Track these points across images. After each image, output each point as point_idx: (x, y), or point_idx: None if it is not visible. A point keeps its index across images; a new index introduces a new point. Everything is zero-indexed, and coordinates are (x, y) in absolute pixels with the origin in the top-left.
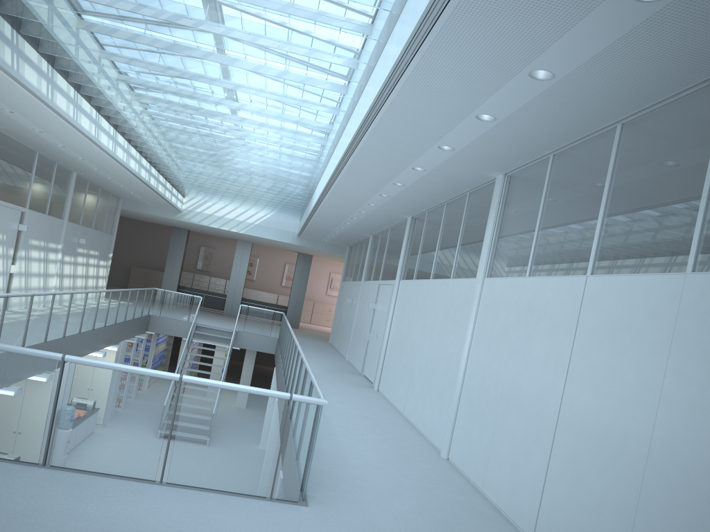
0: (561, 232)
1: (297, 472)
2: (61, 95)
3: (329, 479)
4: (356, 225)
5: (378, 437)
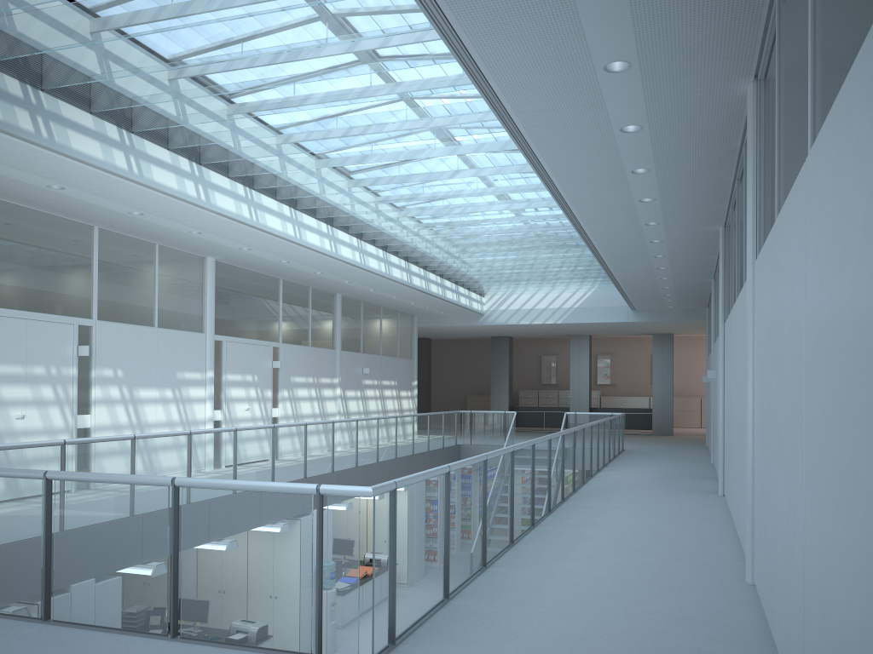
0: (791, 112)
1: (349, 611)
2: (222, 194)
3: (471, 623)
4: (675, 267)
5: (647, 558)
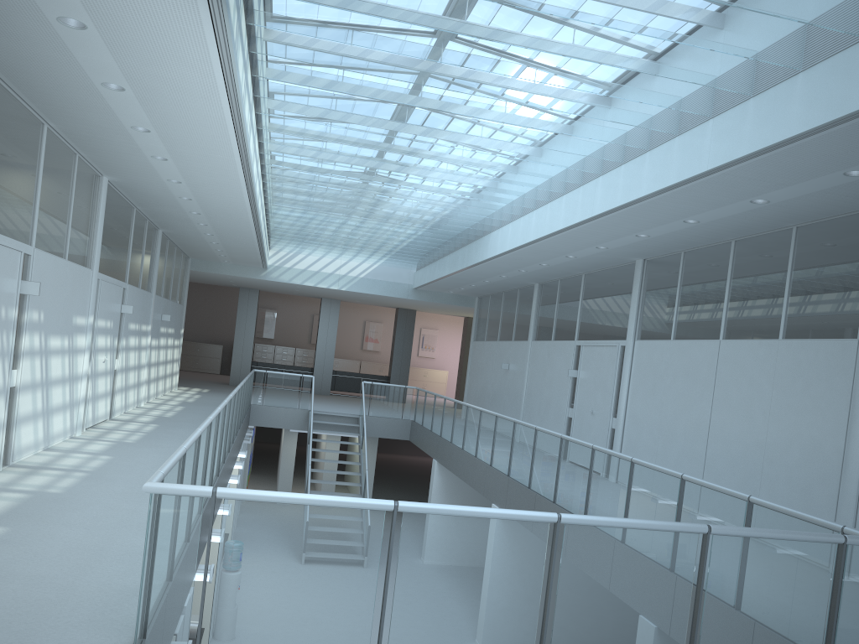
0: None
1: (854, 642)
2: (252, 132)
3: None
4: (533, 272)
5: None
